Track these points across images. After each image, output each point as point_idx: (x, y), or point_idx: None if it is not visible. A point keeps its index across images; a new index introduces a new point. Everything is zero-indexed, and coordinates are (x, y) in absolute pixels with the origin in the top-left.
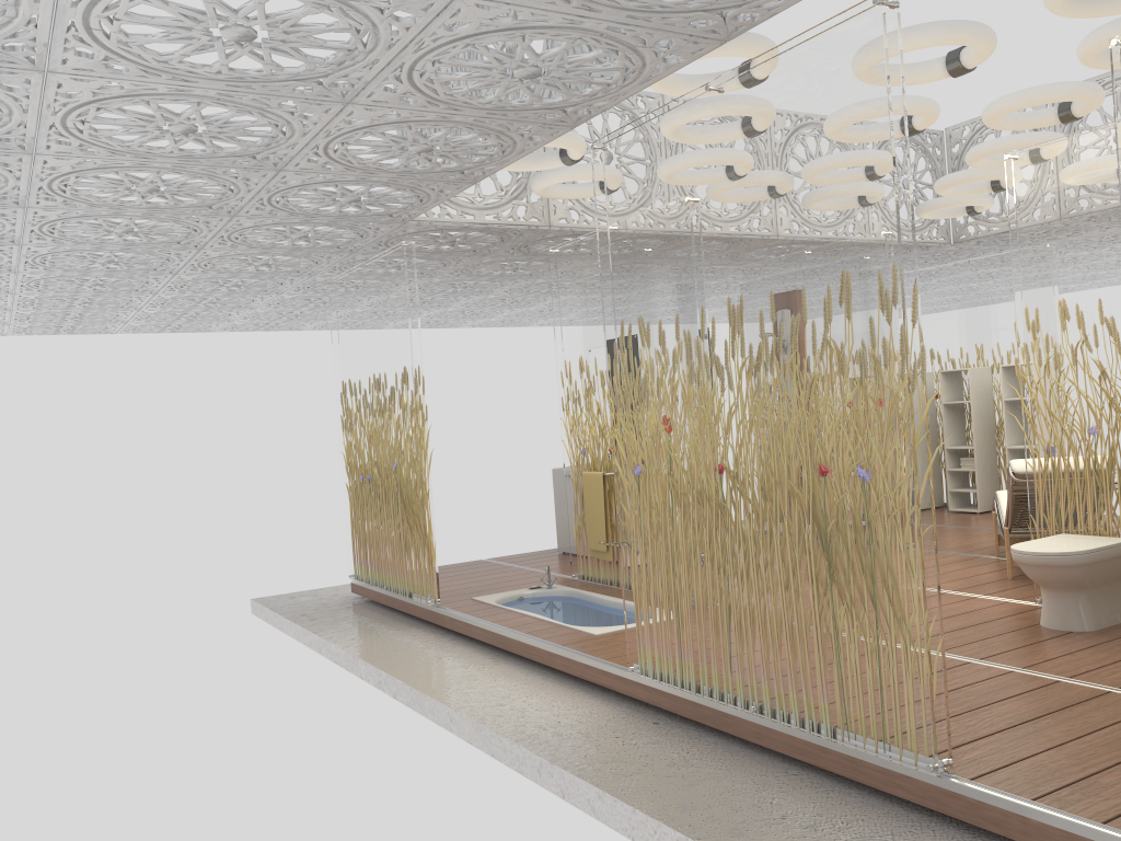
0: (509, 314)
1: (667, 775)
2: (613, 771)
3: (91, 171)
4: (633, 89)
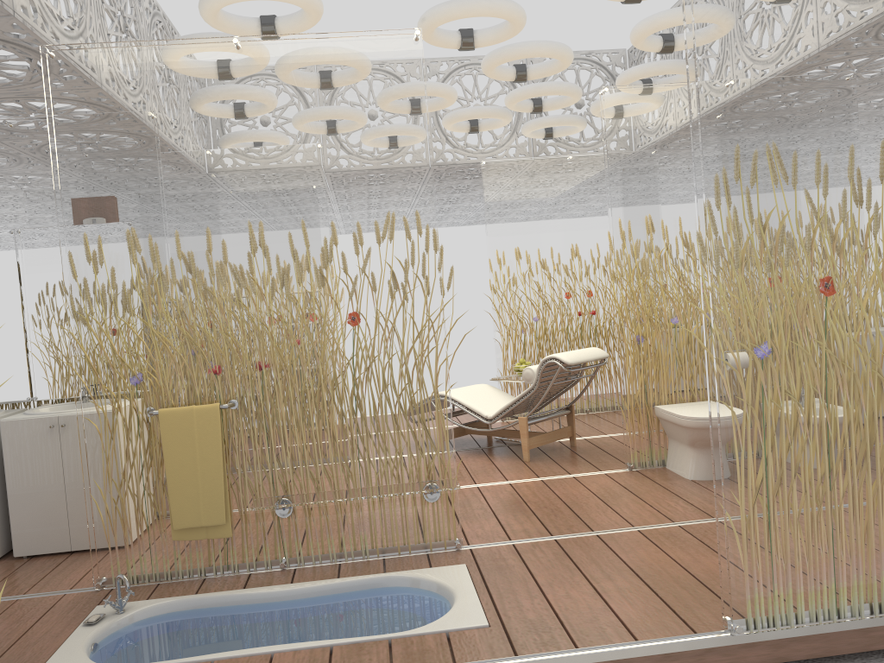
0: None
1: None
2: None
3: None
4: None
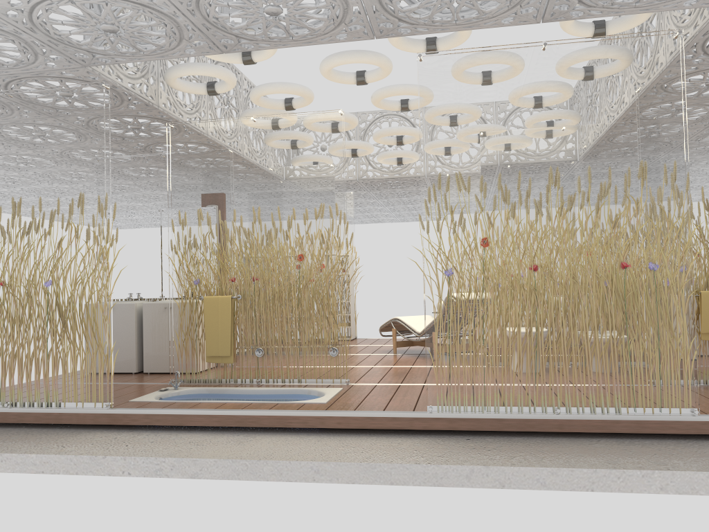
0: None
1: (557, 455)
2: (529, 460)
3: None
4: (454, 28)
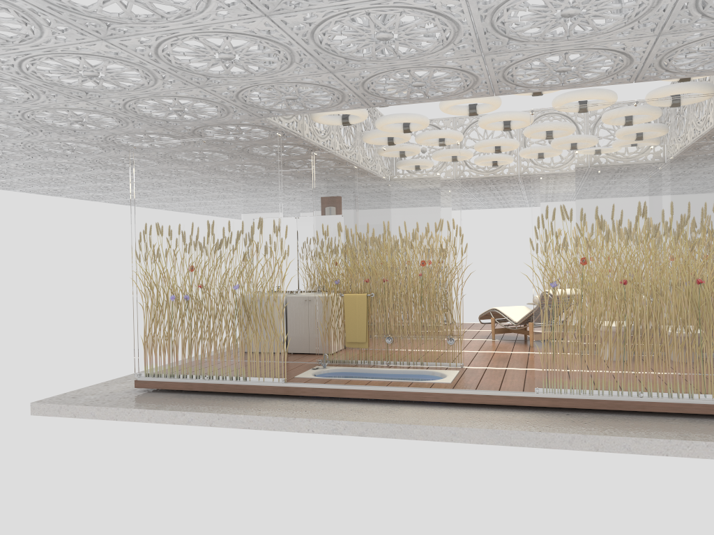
0: (79, 186)
1: (639, 428)
2: (618, 431)
3: (248, 36)
4: (560, 88)
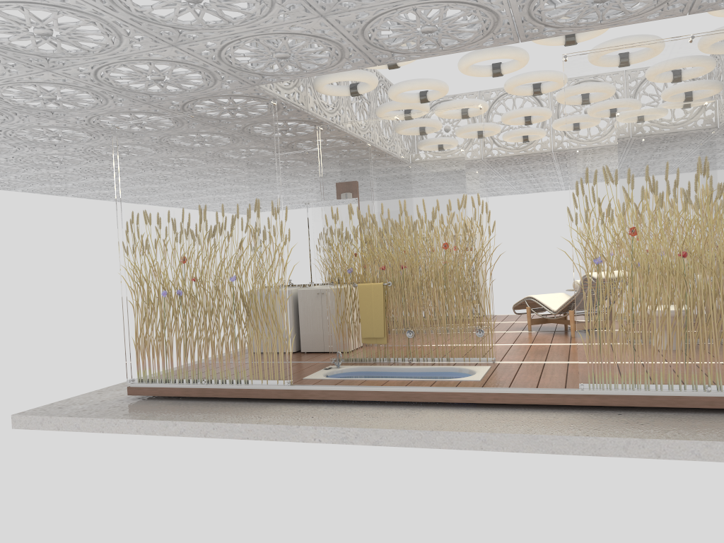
0: (81, 183)
1: (710, 429)
2: (683, 434)
3: None
4: (598, 27)
